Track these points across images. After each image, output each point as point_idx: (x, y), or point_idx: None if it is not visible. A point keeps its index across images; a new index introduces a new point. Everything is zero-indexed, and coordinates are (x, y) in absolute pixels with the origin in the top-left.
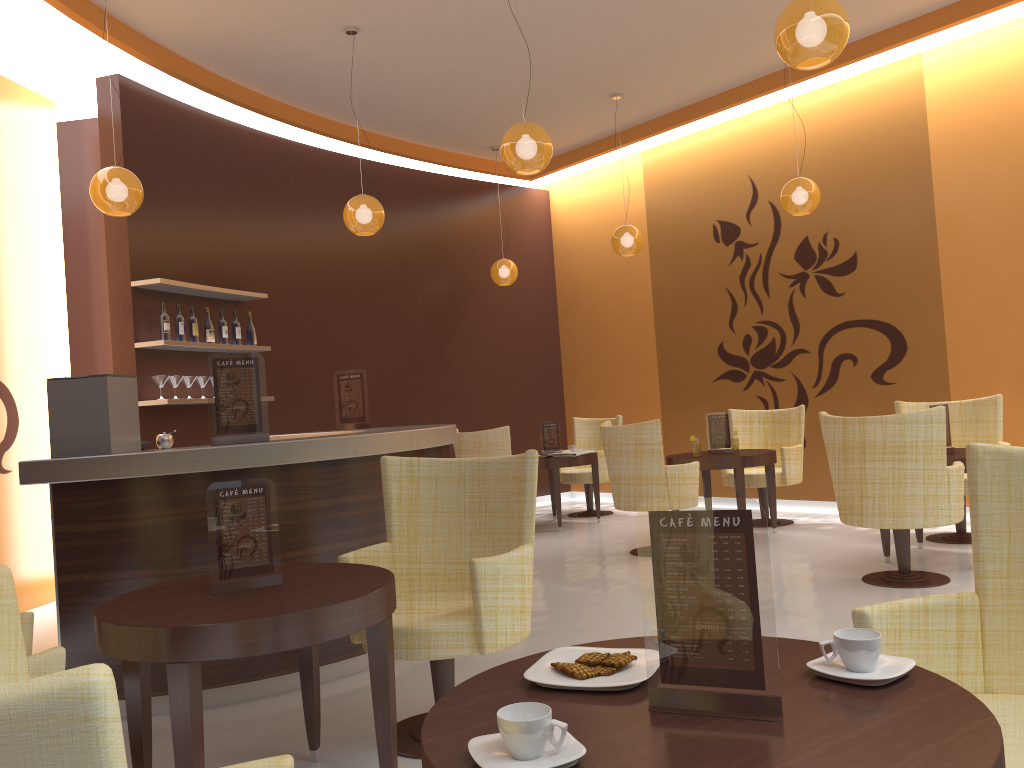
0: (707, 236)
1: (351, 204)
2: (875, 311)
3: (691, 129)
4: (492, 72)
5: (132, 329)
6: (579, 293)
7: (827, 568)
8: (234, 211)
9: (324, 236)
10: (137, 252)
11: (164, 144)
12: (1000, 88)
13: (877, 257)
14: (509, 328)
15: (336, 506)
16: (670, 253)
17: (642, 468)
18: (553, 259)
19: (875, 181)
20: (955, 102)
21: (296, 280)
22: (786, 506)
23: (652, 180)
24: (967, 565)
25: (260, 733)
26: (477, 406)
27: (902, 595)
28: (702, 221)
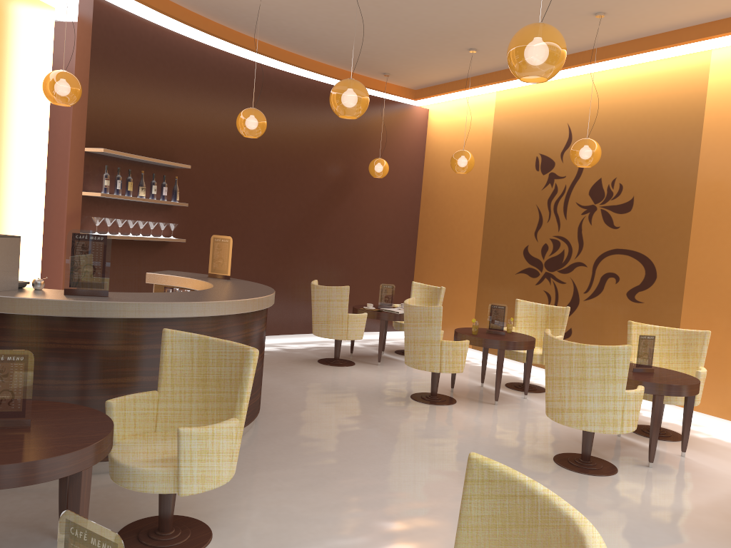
0: (531, 164)
1: (242, 114)
2: (639, 245)
3: None
4: (374, 23)
5: (82, 181)
6: (437, 189)
7: (537, 441)
8: (176, 102)
9: None
10: (93, 127)
11: (125, 49)
12: None
13: (648, 204)
14: (380, 208)
15: (147, 350)
16: (503, 172)
17: (424, 339)
18: (423, 161)
19: (658, 145)
20: (729, 94)
21: (219, 156)
22: None
23: (500, 114)
24: (640, 460)
25: (48, 507)
26: (346, 261)
27: (571, 479)
28: (529, 152)
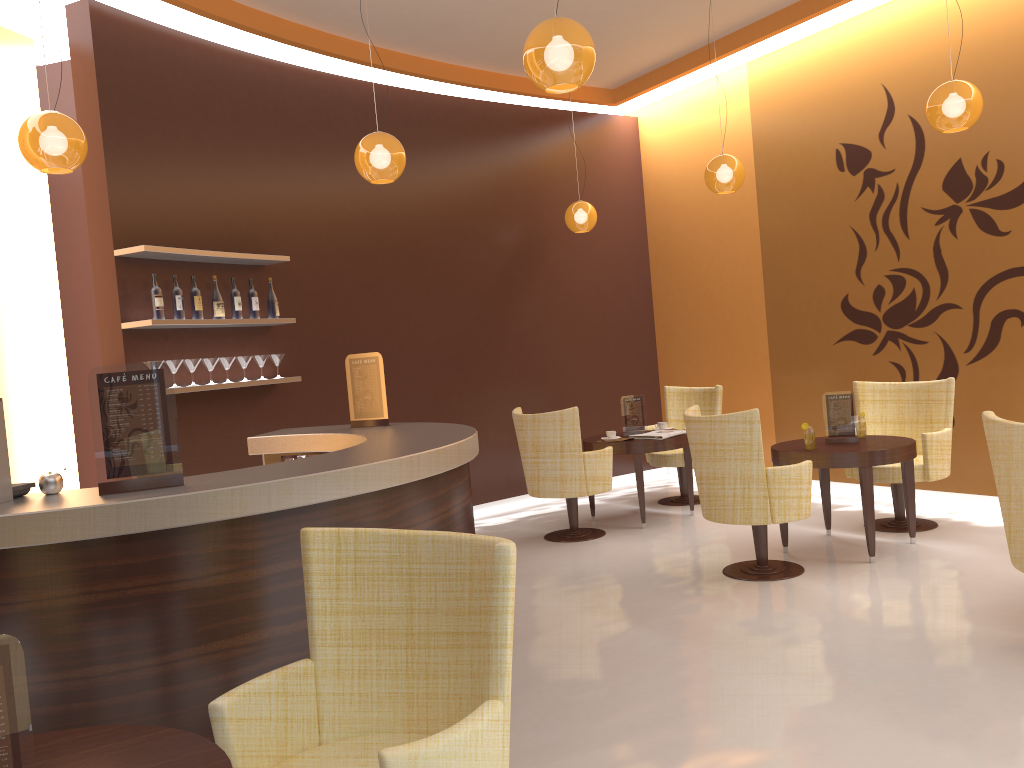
0: (828, 164)
1: (362, 145)
2: None
3: (808, 30)
4: None
5: (118, 307)
6: (673, 237)
7: (989, 618)
8: (250, 159)
9: (364, 183)
10: (121, 214)
11: (154, 82)
12: None
13: None
14: (591, 281)
15: (273, 576)
16: (782, 187)
17: (736, 471)
18: (643, 198)
19: None
20: None
21: (330, 237)
22: (927, 497)
23: (760, 97)
24: None
25: None
26: (553, 373)
27: None
28: (822, 145)
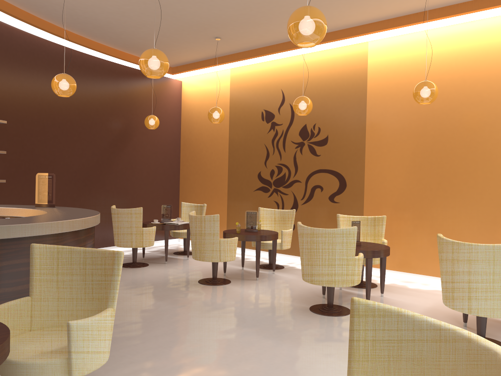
0: (258, 117)
1: (56, 78)
2: (334, 166)
3: (256, 61)
4: (150, 15)
5: None
6: (192, 137)
7: (294, 299)
8: None
9: (48, 91)
10: None
11: None
12: (401, 65)
13: (337, 139)
14: (153, 151)
15: (7, 266)
16: (239, 123)
17: (208, 239)
18: (181, 117)
19: (340, 101)
20: (381, 68)
21: (28, 114)
22: (282, 257)
23: (234, 84)
24: None
25: None
26: (131, 191)
27: (327, 321)
28: (256, 109)
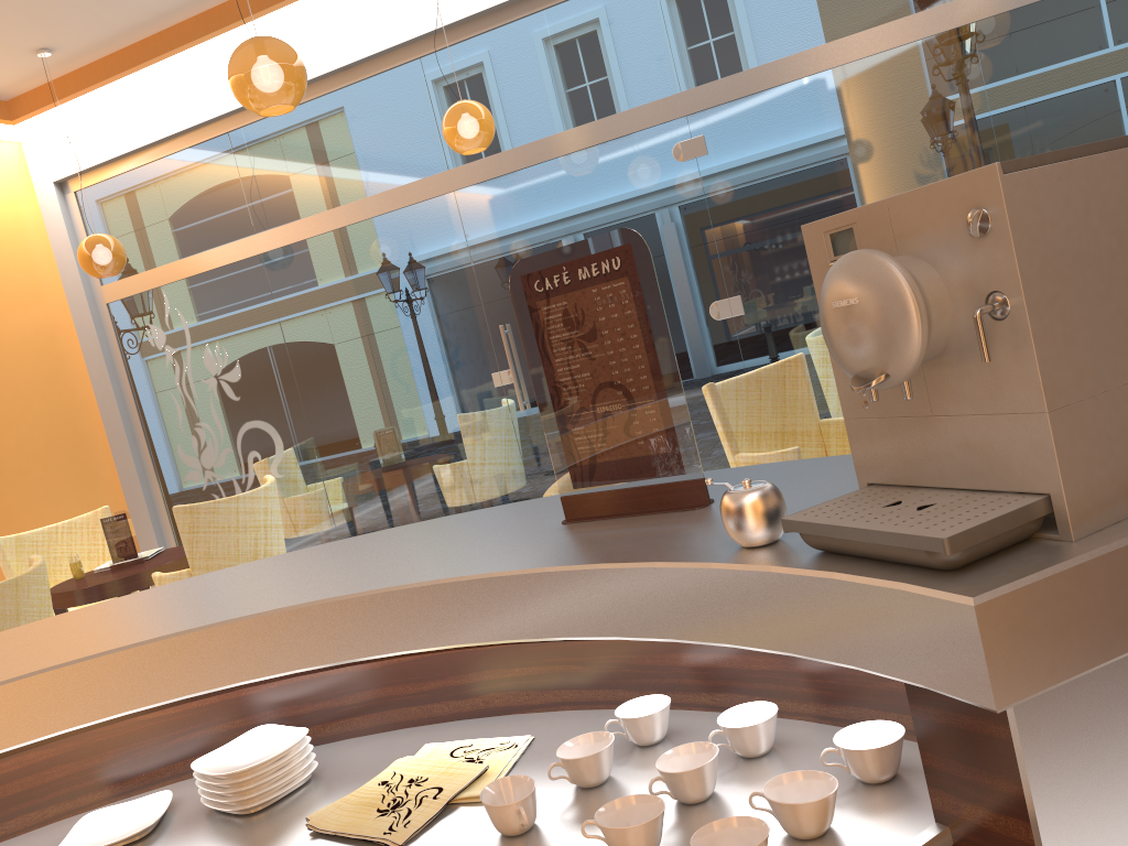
0: None
1: None
2: None
3: None
4: None
5: None
6: None
7: None
8: None
9: None
10: None
11: None
12: None
13: None
14: None
15: None
16: None
17: None
18: None
19: None
20: None
21: None
22: None
23: None
24: None
25: None
26: None
27: None
28: None
